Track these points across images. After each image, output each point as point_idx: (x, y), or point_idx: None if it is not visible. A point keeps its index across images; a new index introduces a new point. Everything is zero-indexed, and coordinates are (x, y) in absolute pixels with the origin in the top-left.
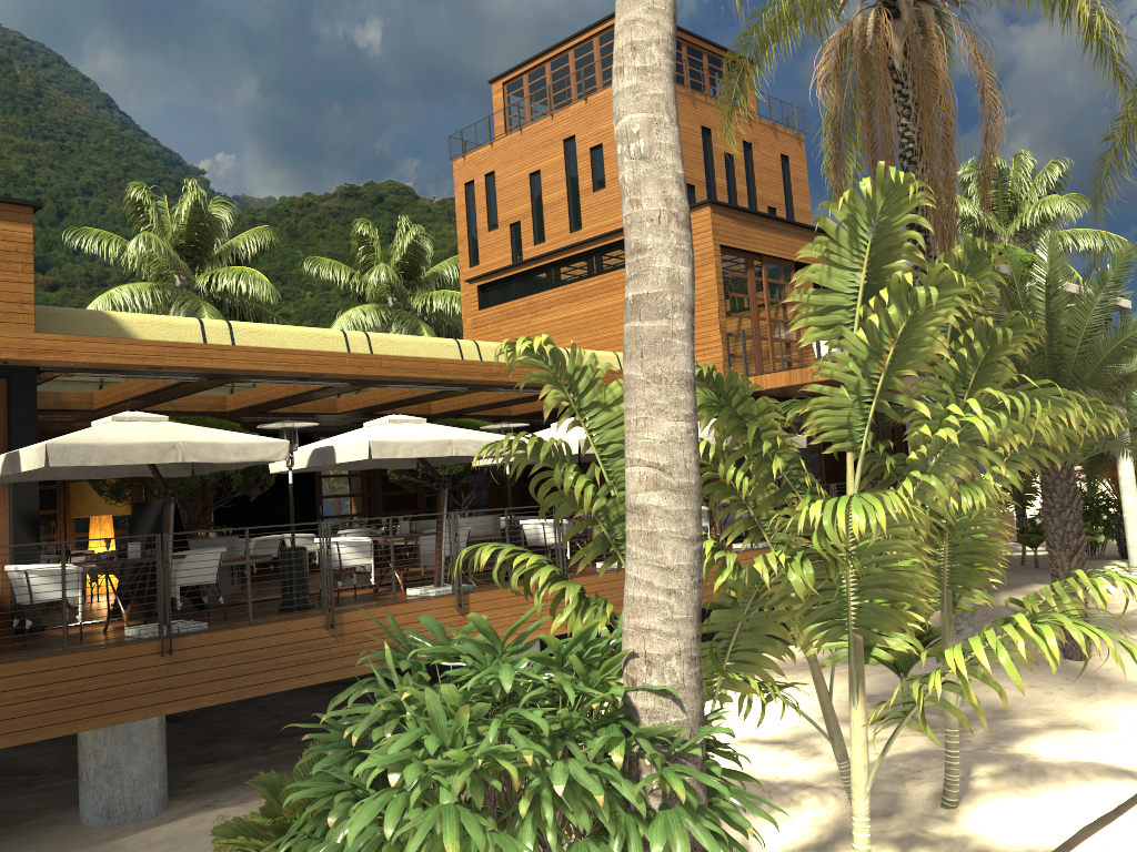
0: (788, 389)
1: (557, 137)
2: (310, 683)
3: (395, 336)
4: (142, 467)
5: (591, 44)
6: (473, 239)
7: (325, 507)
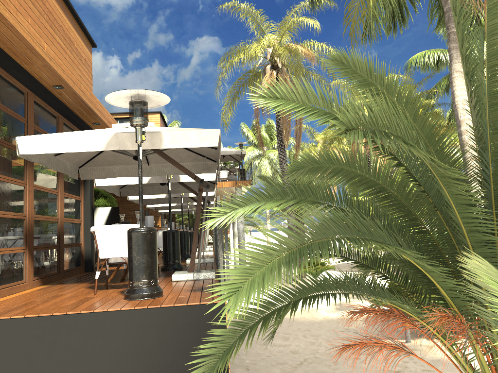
0: None
1: None
2: None
3: None
4: (114, 189)
5: None
6: None
7: None
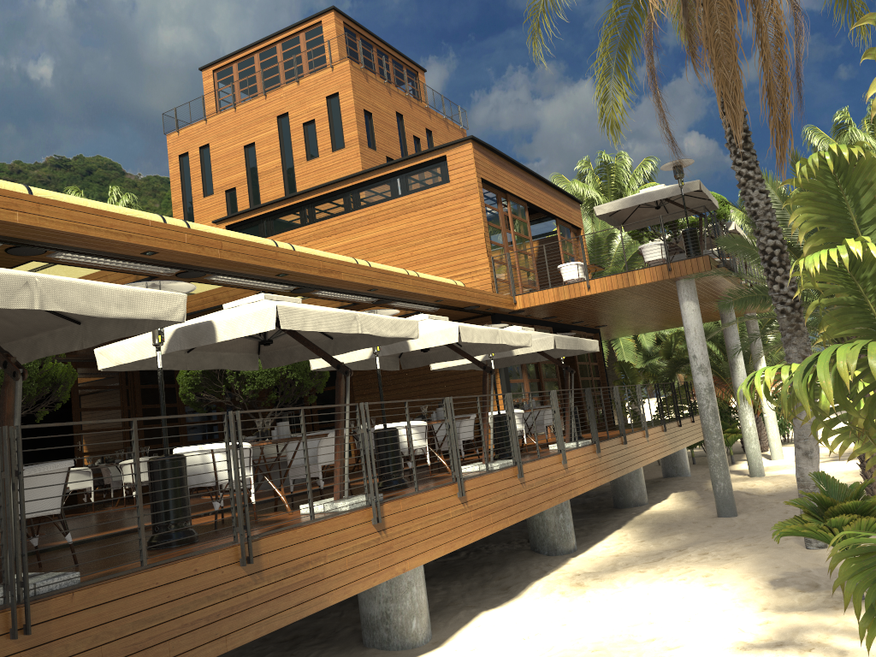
0: (549, 307)
1: (271, 113)
2: (226, 650)
3: (215, 228)
4: None
5: (297, 39)
6: (188, 204)
7: (84, 443)
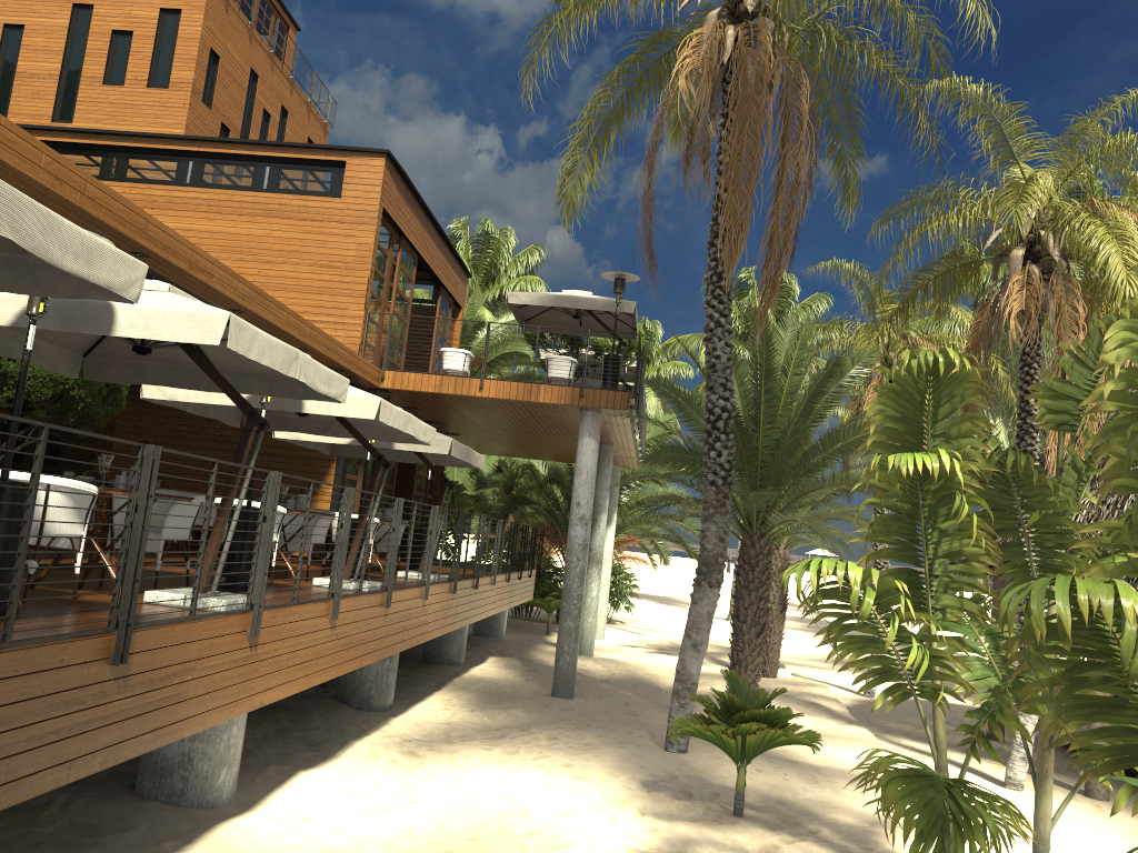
0: (421, 397)
1: None
2: (66, 781)
3: None
4: None
5: None
6: None
7: None
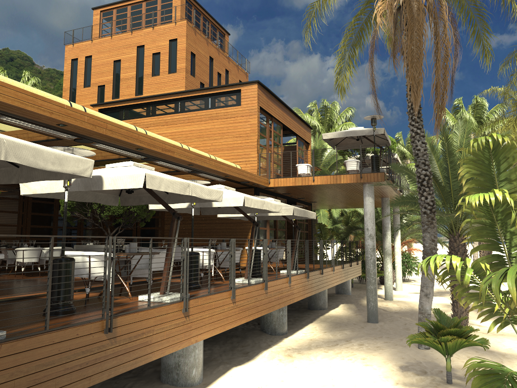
0: (288, 188)
1: (134, 44)
2: (89, 385)
3: (101, 114)
4: None
5: (156, 1)
6: (73, 90)
7: None
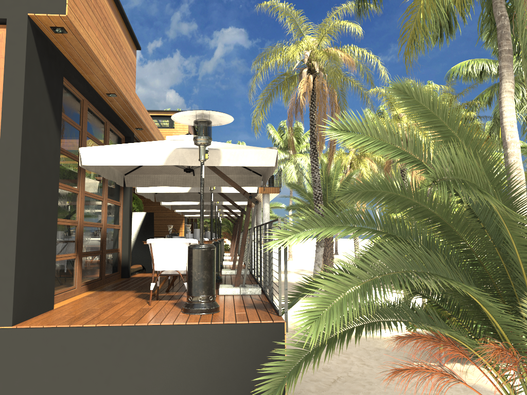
0: None
1: None
2: None
3: None
4: (150, 194)
5: None
6: None
7: None
